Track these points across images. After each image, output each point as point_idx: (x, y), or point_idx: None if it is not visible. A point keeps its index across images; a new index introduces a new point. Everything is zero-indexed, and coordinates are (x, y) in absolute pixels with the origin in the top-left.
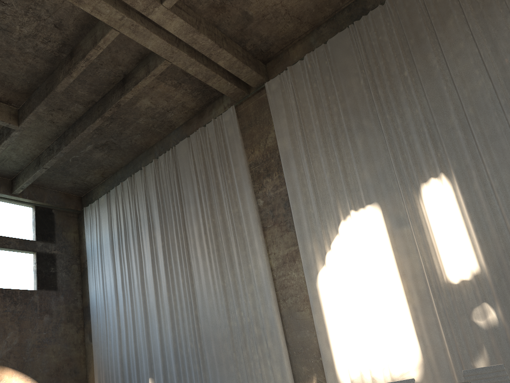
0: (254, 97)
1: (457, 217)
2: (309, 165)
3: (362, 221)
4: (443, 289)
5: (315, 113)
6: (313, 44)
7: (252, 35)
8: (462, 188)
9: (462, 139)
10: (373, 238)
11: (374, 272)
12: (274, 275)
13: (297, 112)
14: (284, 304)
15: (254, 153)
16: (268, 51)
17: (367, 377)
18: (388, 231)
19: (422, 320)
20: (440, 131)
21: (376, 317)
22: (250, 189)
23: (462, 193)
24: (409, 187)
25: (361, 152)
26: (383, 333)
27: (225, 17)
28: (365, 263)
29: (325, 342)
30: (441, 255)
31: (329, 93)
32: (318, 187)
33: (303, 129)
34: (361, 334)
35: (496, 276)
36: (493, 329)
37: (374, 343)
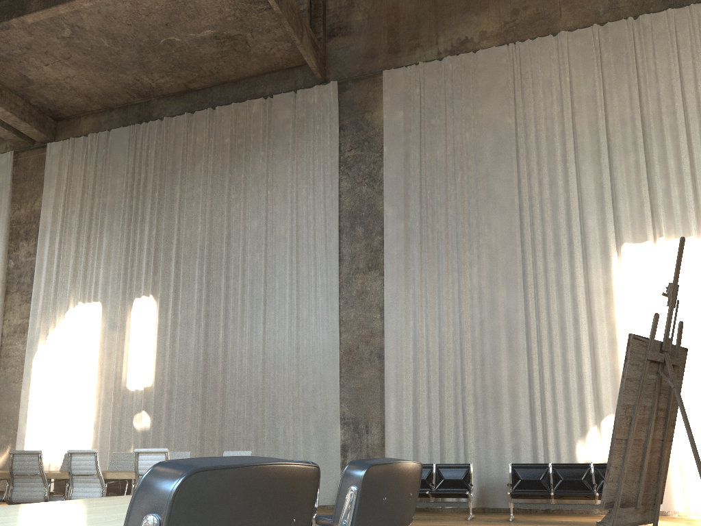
0: (37, 151)
1: (150, 336)
2: (60, 245)
3: (85, 315)
4: (122, 392)
5: (79, 197)
6: (102, 124)
7: (36, 94)
8: (160, 313)
9: (173, 272)
10: (89, 333)
11: (81, 363)
12: (2, 341)
13: (65, 188)
14: (3, 373)
15: (20, 210)
16: (58, 112)
17: (48, 454)
18: (101, 331)
19: (101, 415)
20: (162, 259)
21: (69, 404)
22: (4, 248)
23: (159, 317)
24: (126, 298)
25: (104, 252)
26: (70, 419)
27: (1, 72)
28: (75, 354)
29: (25, 416)
30: (130, 363)
31: (97, 182)
32: (61, 270)
33: (65, 208)
34: (54, 416)
35: (157, 391)
36: (142, 433)
37: (63, 426)
